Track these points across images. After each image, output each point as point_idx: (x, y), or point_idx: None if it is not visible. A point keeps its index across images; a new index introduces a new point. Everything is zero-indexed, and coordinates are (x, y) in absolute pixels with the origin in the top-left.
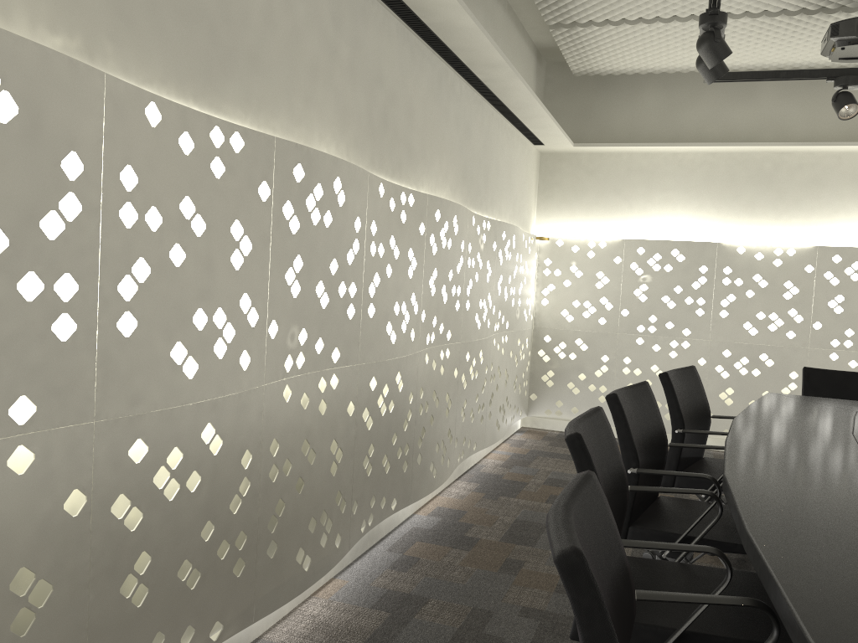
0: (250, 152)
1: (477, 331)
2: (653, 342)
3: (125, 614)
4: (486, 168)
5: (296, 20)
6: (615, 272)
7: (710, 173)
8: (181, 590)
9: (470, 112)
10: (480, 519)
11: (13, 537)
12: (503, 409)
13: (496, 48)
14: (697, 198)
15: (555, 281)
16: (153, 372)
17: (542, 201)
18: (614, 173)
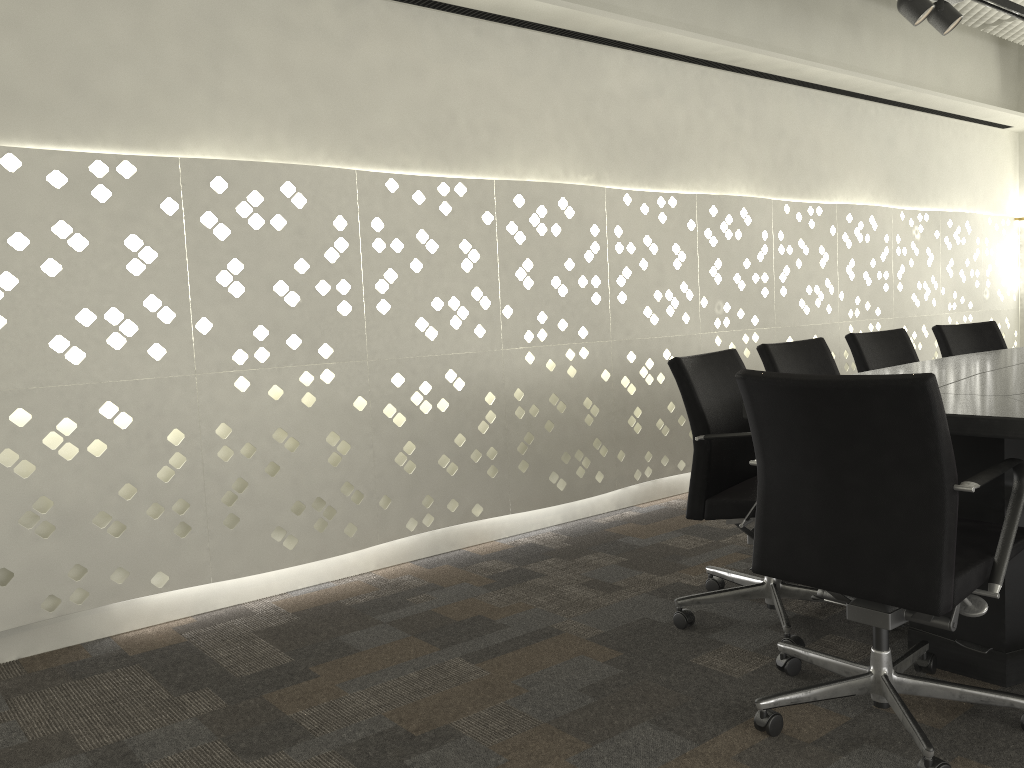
0: (680, 206)
1: (914, 309)
2: None
3: (630, 434)
4: (922, 167)
5: (707, 121)
6: None
7: None
8: (658, 434)
9: (891, 126)
10: None
11: (583, 384)
12: None
13: (884, 83)
14: None
15: None
16: (635, 320)
17: (1023, 181)
18: None
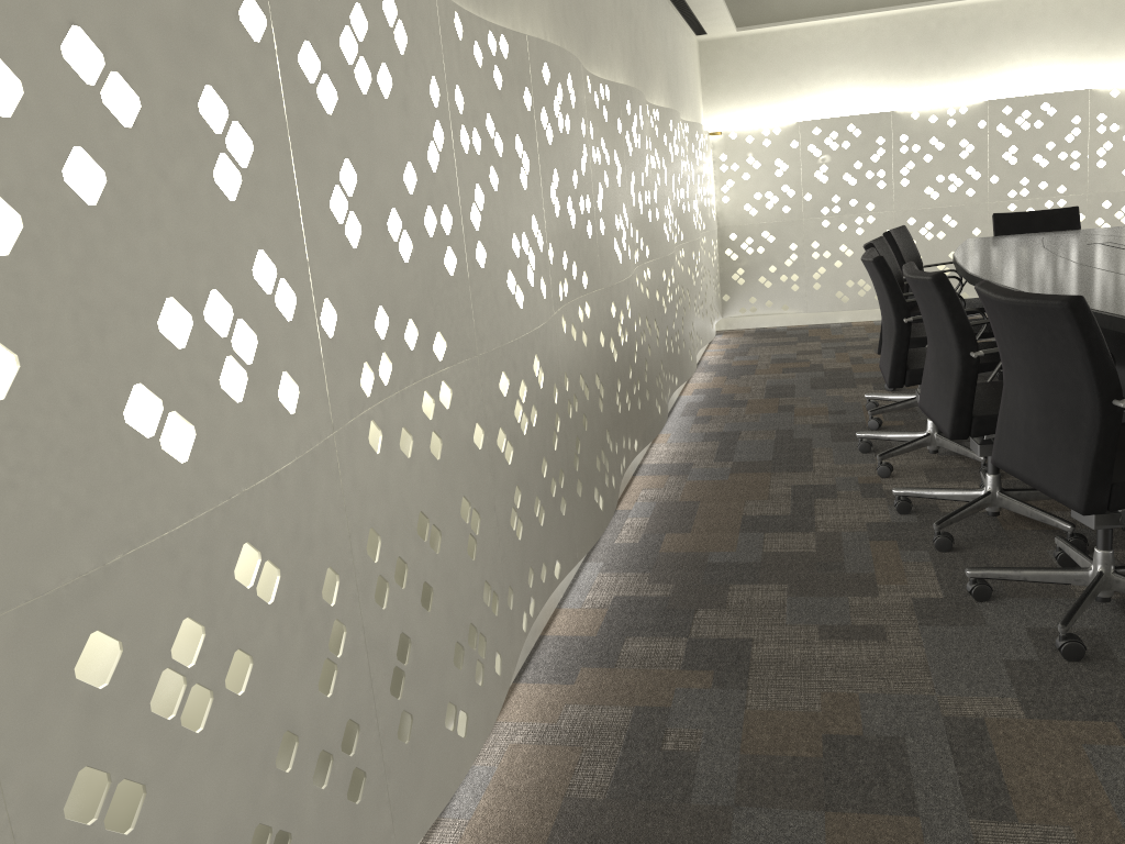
0: (612, 99)
1: (695, 231)
2: (838, 223)
3: (617, 415)
4: (676, 71)
5: None
6: (793, 157)
7: (876, 40)
8: (626, 409)
9: (665, 19)
10: (737, 390)
11: (592, 354)
12: (712, 308)
13: None
14: (866, 68)
15: (733, 176)
16: (611, 258)
17: (707, 94)
18: (779, 54)
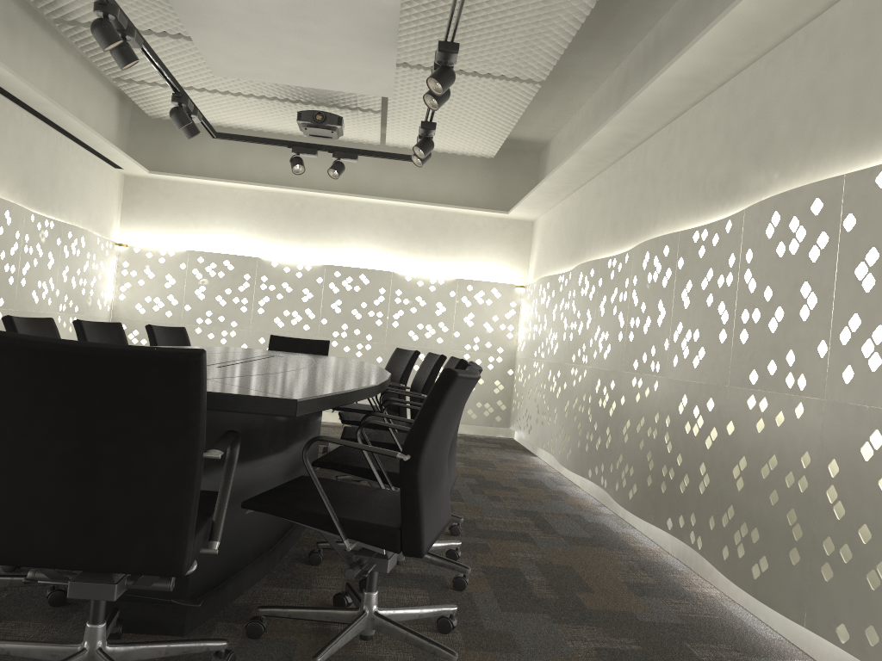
0: None
1: (34, 305)
2: (209, 332)
3: None
4: (53, 180)
5: None
6: (181, 275)
7: (257, 206)
8: None
9: (33, 135)
10: None
11: None
12: None
13: (39, 93)
14: (247, 224)
15: (131, 280)
16: None
17: (125, 215)
18: (185, 198)
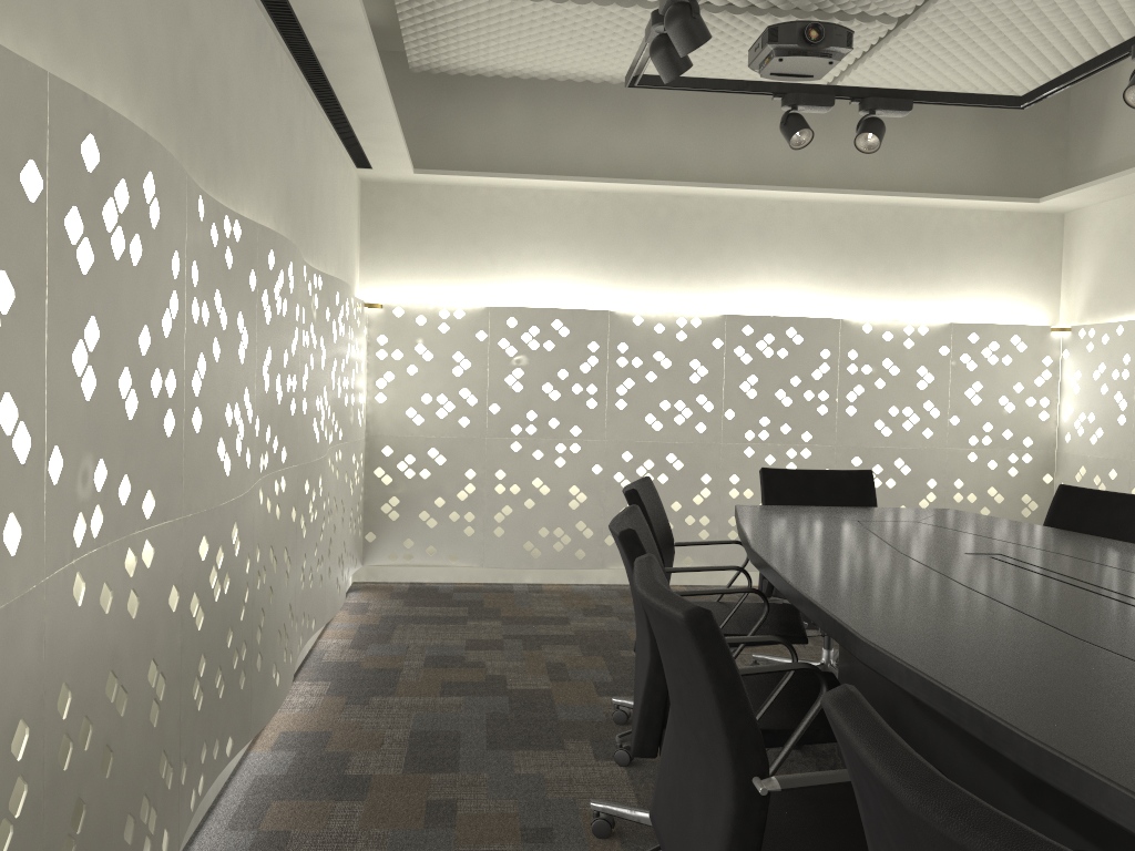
0: (2, 95)
1: (316, 446)
2: (533, 448)
3: None
4: (310, 194)
5: None
6: (479, 353)
7: (594, 219)
8: None
9: (292, 102)
10: (358, 741)
11: None
12: (343, 561)
13: None
14: (579, 252)
15: (394, 368)
16: None
17: (368, 251)
18: (469, 215)
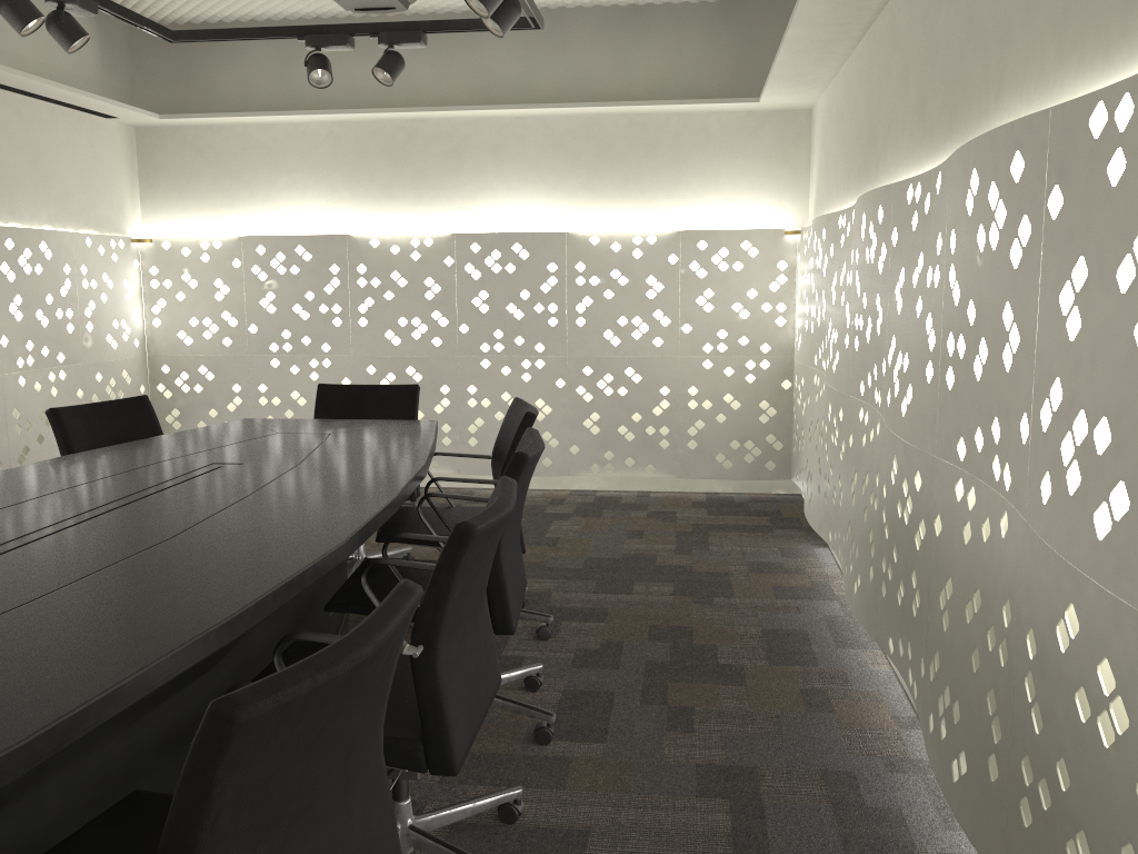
0: None
1: None
2: (290, 363)
3: None
4: None
5: None
6: (236, 279)
7: (339, 148)
8: None
9: None
10: None
11: None
12: None
13: None
14: (328, 180)
15: (166, 295)
16: None
17: (146, 191)
18: (228, 152)
